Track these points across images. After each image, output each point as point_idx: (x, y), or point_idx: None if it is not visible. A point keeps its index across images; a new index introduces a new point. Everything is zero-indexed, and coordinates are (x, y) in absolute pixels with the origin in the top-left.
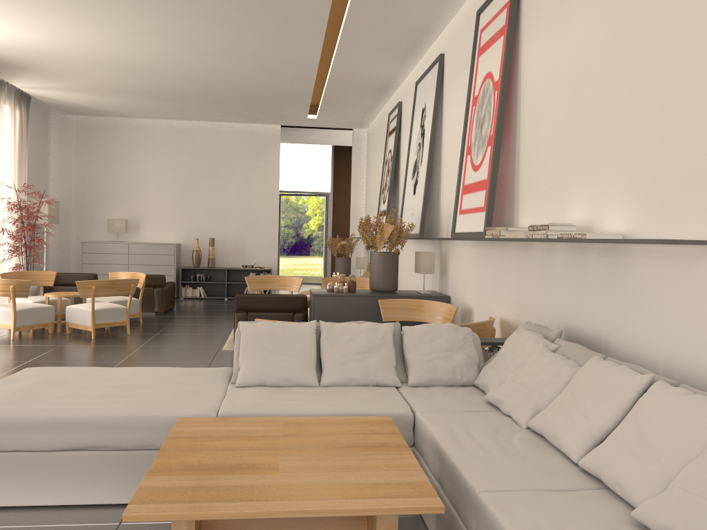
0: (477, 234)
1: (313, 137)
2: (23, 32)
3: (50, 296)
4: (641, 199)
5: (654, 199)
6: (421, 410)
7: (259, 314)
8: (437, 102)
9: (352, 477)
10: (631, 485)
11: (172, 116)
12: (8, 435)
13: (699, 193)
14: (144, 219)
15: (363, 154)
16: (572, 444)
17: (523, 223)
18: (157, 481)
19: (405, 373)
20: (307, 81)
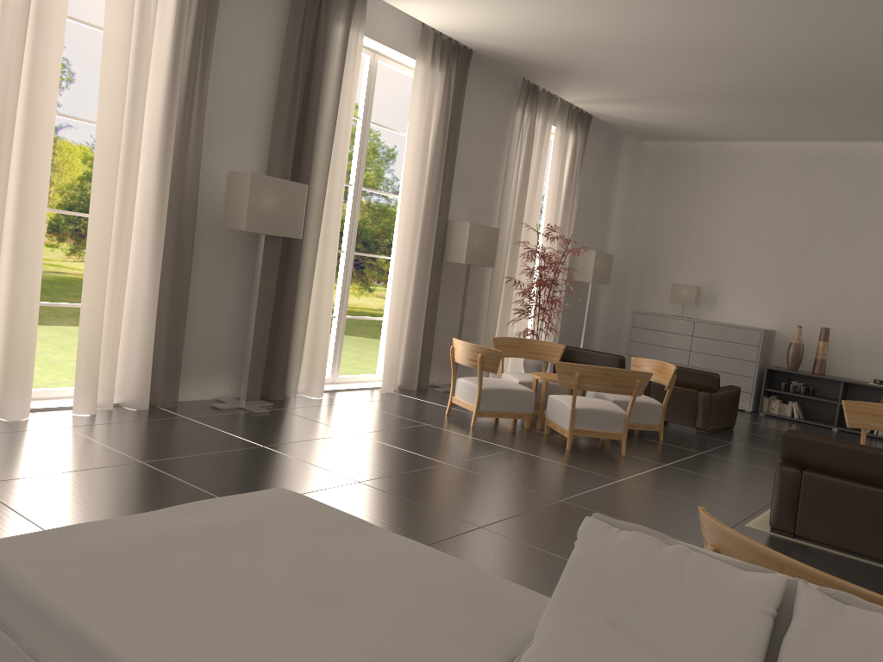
0: None
1: None
2: (540, 9)
3: (535, 377)
4: None
5: None
6: None
7: (825, 478)
8: None
9: None
10: None
11: (786, 136)
12: (31, 627)
13: None
14: (725, 289)
15: None
16: None
17: None
18: None
19: None
20: None
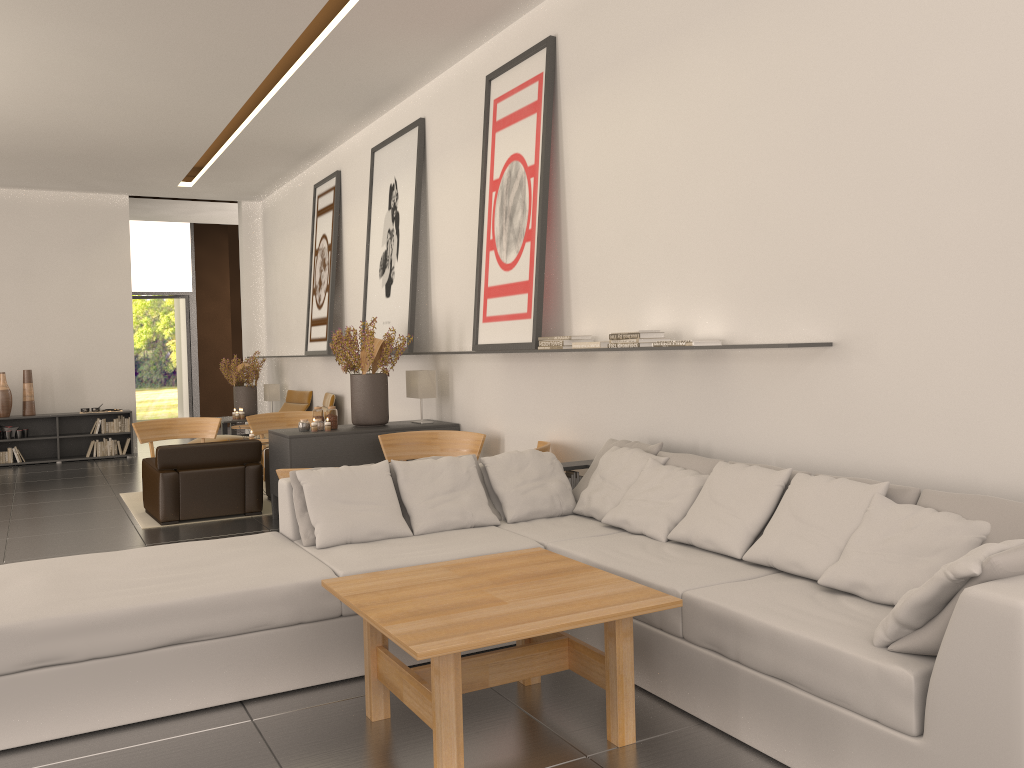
0: (522, 346)
1: (170, 212)
2: None
3: None
4: (739, 304)
5: (755, 304)
6: (549, 541)
7: (196, 472)
8: (420, 179)
9: (578, 594)
10: (808, 561)
11: None
12: (82, 640)
13: (804, 299)
14: None
15: (257, 237)
16: (732, 542)
17: (580, 331)
18: (403, 627)
19: (497, 510)
20: (204, 138)
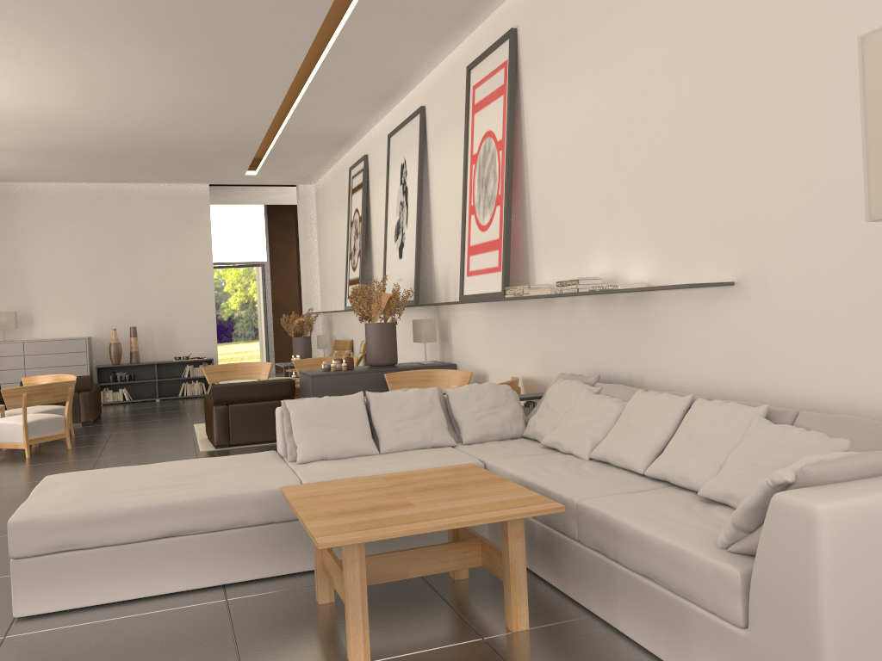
0: (494, 295)
1: (245, 196)
2: None
3: None
4: (660, 251)
5: (673, 251)
6: (489, 459)
7: (242, 405)
8: (422, 158)
9: (478, 500)
10: (693, 475)
11: (70, 179)
12: (94, 531)
13: (711, 244)
14: (39, 310)
15: (312, 214)
16: (637, 459)
17: (541, 281)
18: (319, 523)
19: (456, 434)
20: (256, 134)
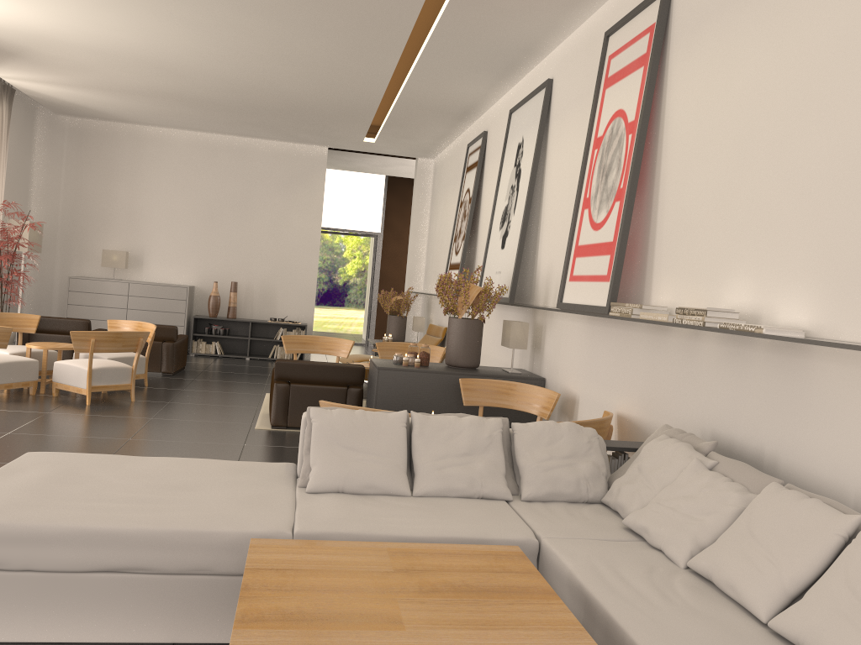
0: (596, 309)
1: (365, 164)
2: (19, 9)
3: (34, 347)
4: (833, 289)
5: (853, 292)
6: (547, 536)
7: (304, 386)
8: (540, 138)
9: (501, 638)
10: None
11: (194, 127)
12: (19, 550)
13: None
14: (150, 253)
15: (427, 190)
16: (758, 597)
17: (658, 301)
18: (251, 637)
19: (516, 483)
20: (372, 97)
